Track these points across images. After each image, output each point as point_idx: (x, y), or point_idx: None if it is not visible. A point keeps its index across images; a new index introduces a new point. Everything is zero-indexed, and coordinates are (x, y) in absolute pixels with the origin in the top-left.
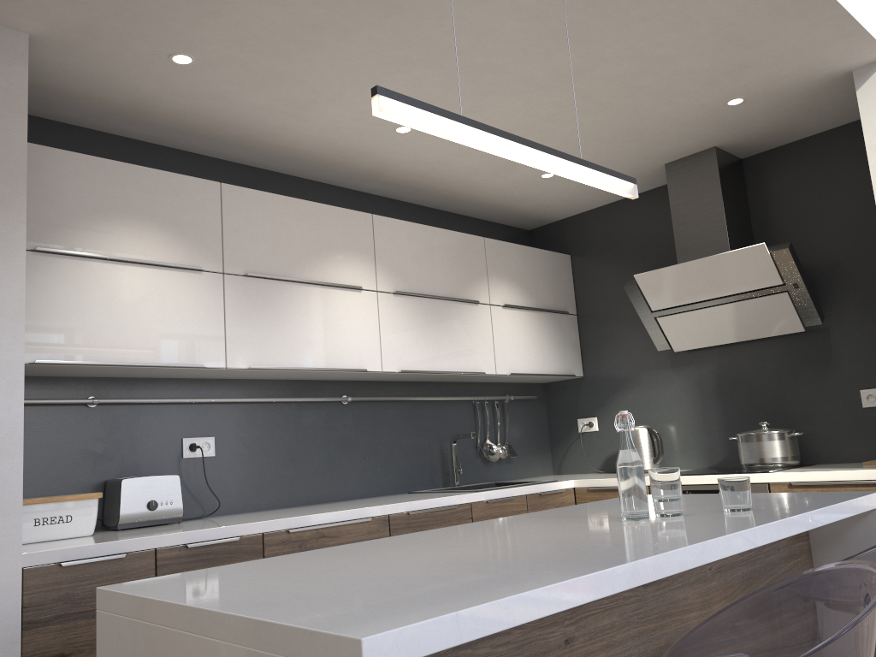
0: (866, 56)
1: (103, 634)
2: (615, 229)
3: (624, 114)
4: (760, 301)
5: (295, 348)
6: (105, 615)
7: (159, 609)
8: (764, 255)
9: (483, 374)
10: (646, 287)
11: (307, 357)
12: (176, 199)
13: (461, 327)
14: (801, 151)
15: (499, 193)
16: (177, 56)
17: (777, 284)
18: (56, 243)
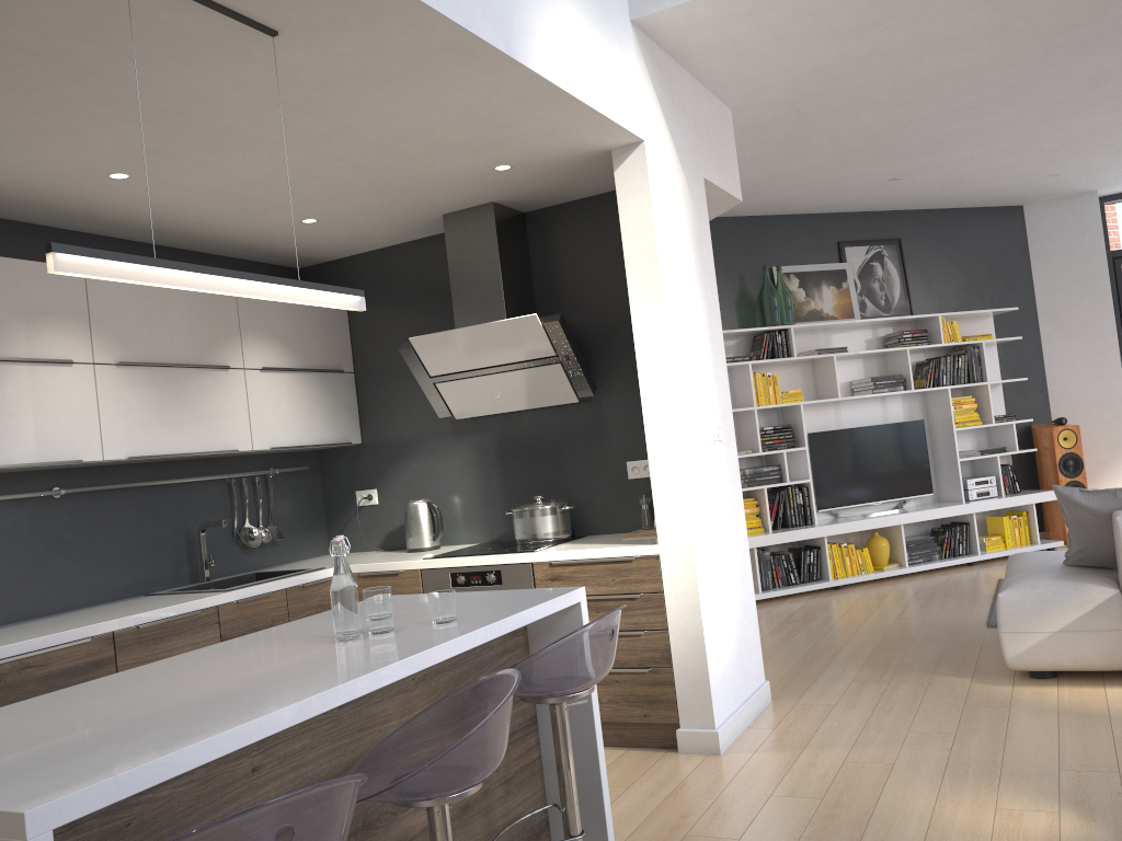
0: (621, 140)
1: None
2: (396, 277)
3: (386, 172)
4: (536, 371)
5: None
6: None
7: None
8: (537, 326)
9: (237, 451)
10: (423, 352)
11: (0, 452)
12: None
13: (207, 398)
14: (580, 212)
15: (254, 235)
16: None
17: (550, 355)
18: None
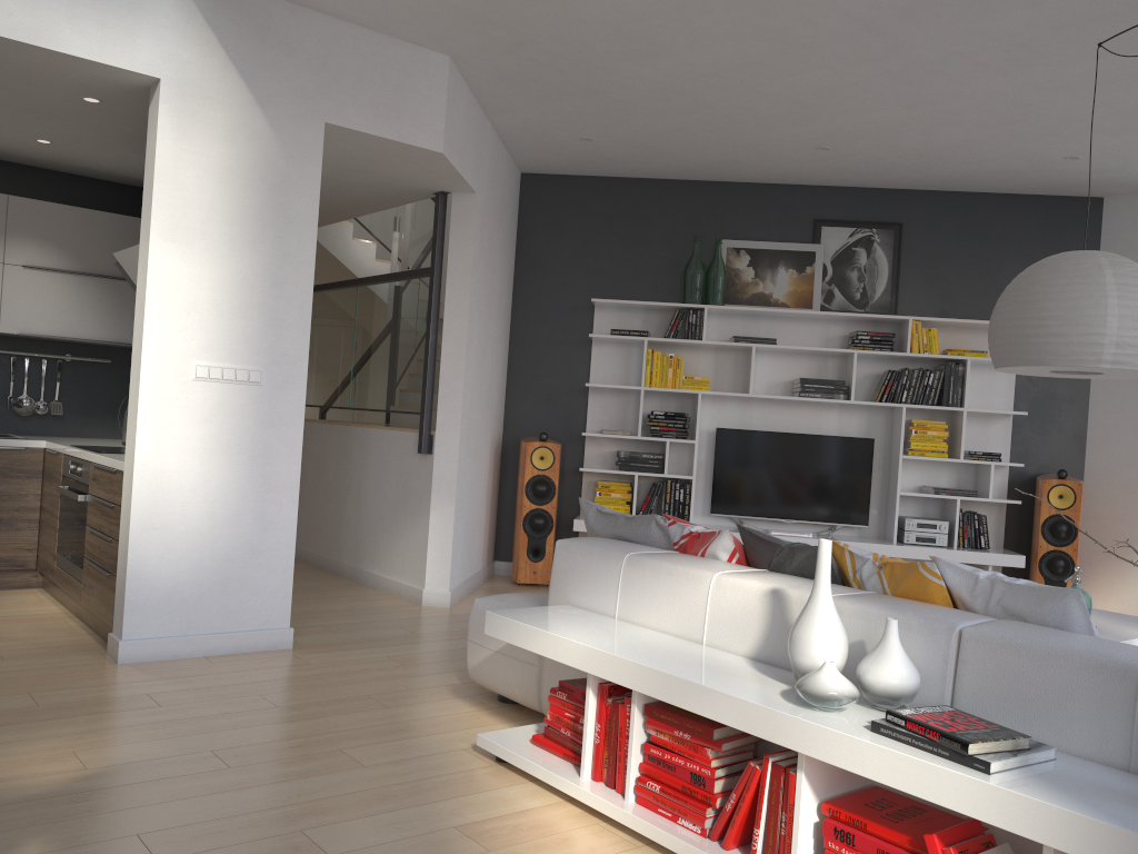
0: (137, 77)
1: None
2: None
3: None
4: None
5: None
6: None
7: None
8: None
9: None
10: (124, 267)
11: None
12: None
13: None
14: None
15: (29, 152)
16: None
17: None
18: None
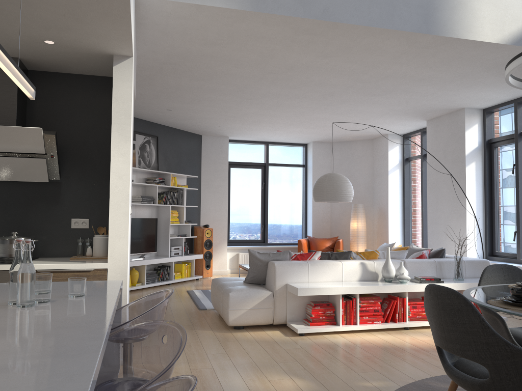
0: (123, 52)
1: None
2: None
3: None
4: (27, 160)
5: None
6: None
7: None
8: (40, 135)
9: None
10: None
11: None
12: None
13: None
14: (65, 80)
15: None
16: None
17: (41, 153)
18: None
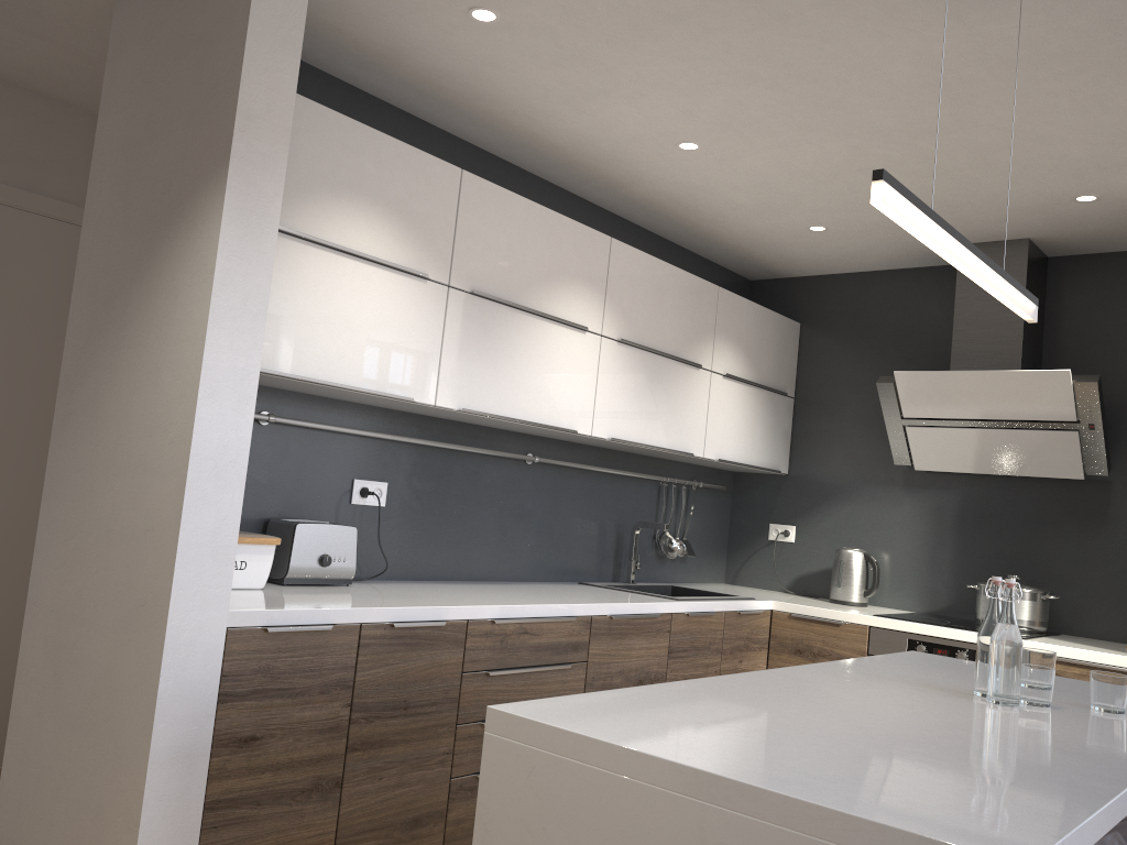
0: None
1: (496, 762)
2: (866, 305)
3: (954, 184)
4: (1041, 435)
5: (508, 393)
6: (504, 742)
7: (624, 758)
8: (1065, 384)
9: (691, 455)
10: (904, 389)
11: (519, 405)
12: (413, 183)
13: (678, 394)
14: (1124, 266)
15: (746, 235)
16: (481, 10)
17: (1069, 420)
18: (280, 217)
